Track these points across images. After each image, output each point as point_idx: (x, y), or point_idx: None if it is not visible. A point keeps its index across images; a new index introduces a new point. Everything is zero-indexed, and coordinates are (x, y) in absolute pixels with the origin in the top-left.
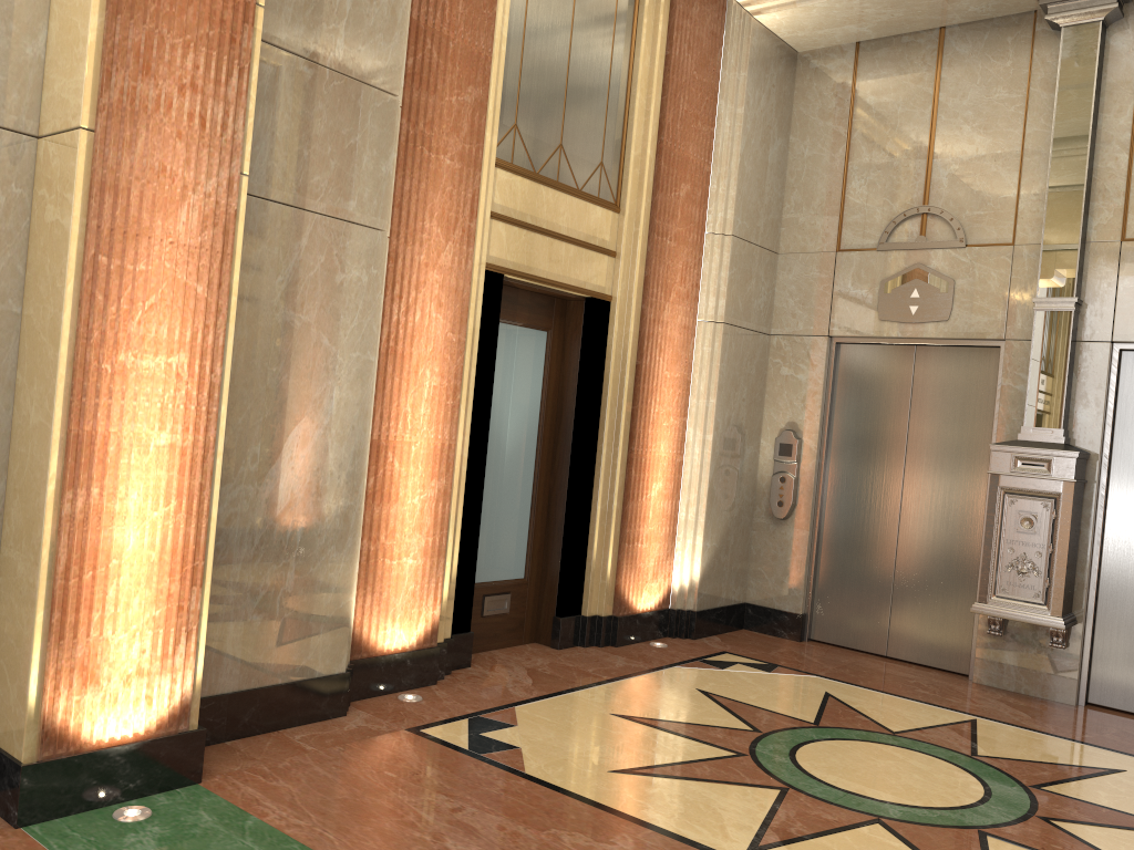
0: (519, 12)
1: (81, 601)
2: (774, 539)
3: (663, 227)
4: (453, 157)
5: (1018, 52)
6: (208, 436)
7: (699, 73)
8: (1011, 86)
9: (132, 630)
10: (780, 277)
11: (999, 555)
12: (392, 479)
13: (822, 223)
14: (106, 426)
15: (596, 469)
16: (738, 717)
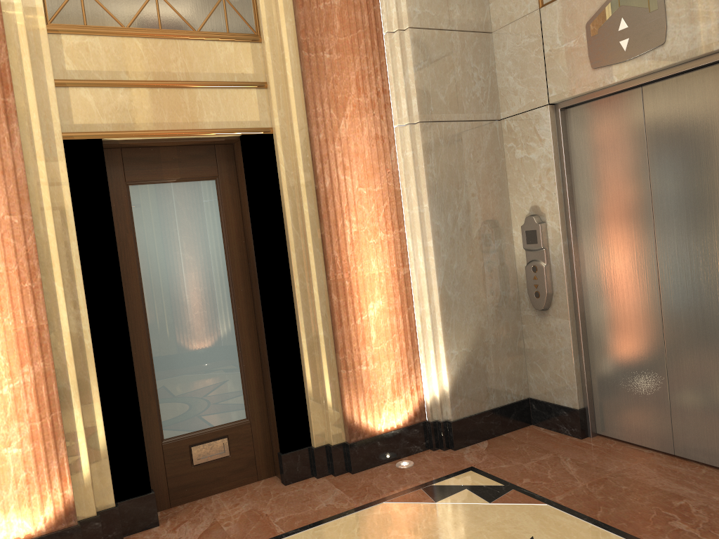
0: None
1: None
2: (541, 331)
3: (315, 42)
4: None
5: None
6: None
7: None
8: None
9: None
10: (497, 56)
11: None
12: None
13: None
14: None
15: (294, 303)
16: None
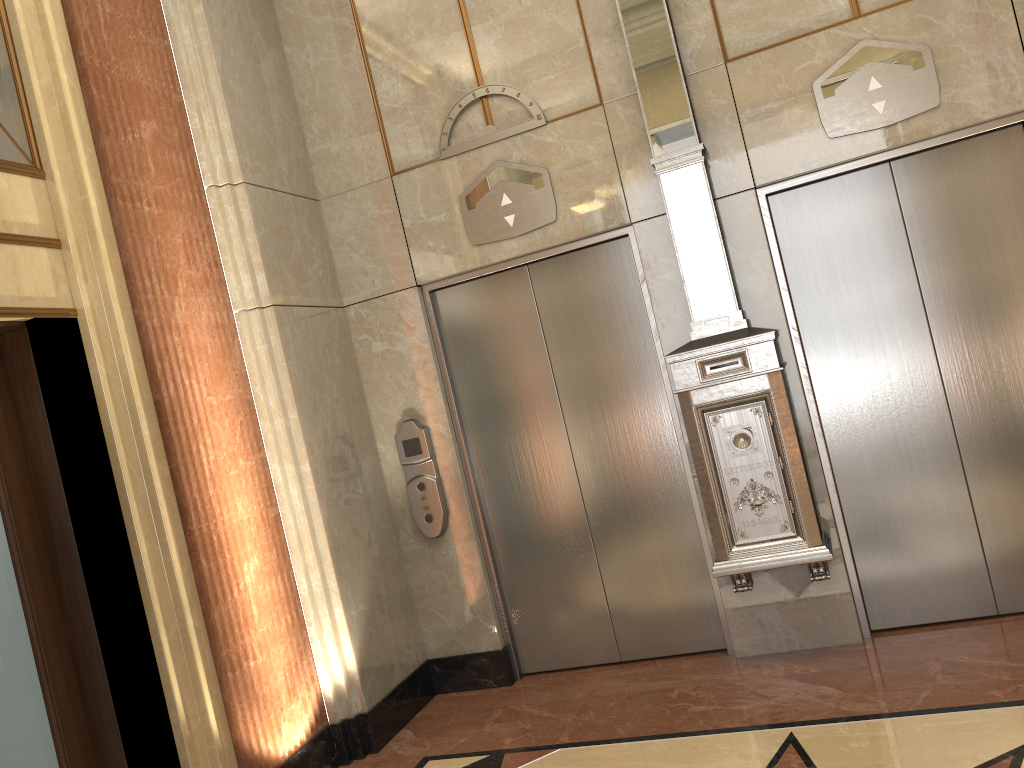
0: None
1: None
2: (437, 565)
3: (130, 187)
4: None
5: None
6: None
7: None
8: None
9: None
10: (331, 229)
11: (723, 492)
12: None
13: (361, 145)
14: None
15: (140, 583)
16: None
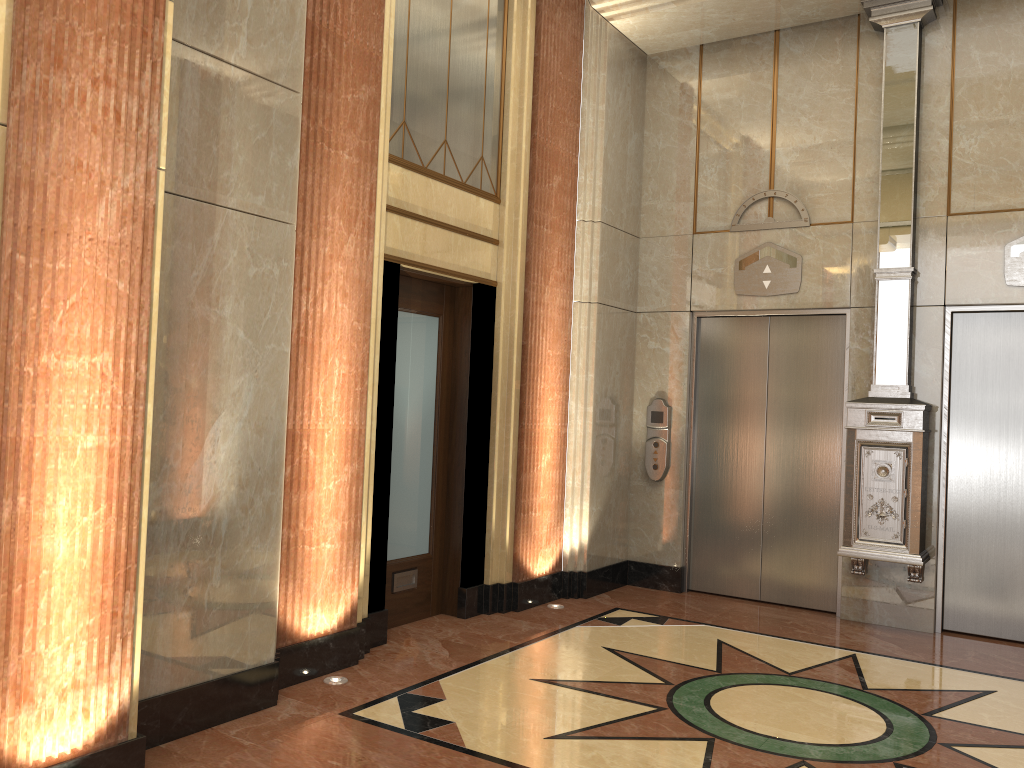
0: (403, 16)
1: (11, 617)
2: (651, 500)
3: (540, 216)
4: (351, 153)
5: (845, 51)
6: (136, 436)
7: (564, 74)
8: (841, 82)
9: (65, 642)
10: (642, 259)
11: (860, 501)
12: (308, 467)
13: (678, 208)
14: (31, 431)
15: (490, 445)
16: (647, 672)
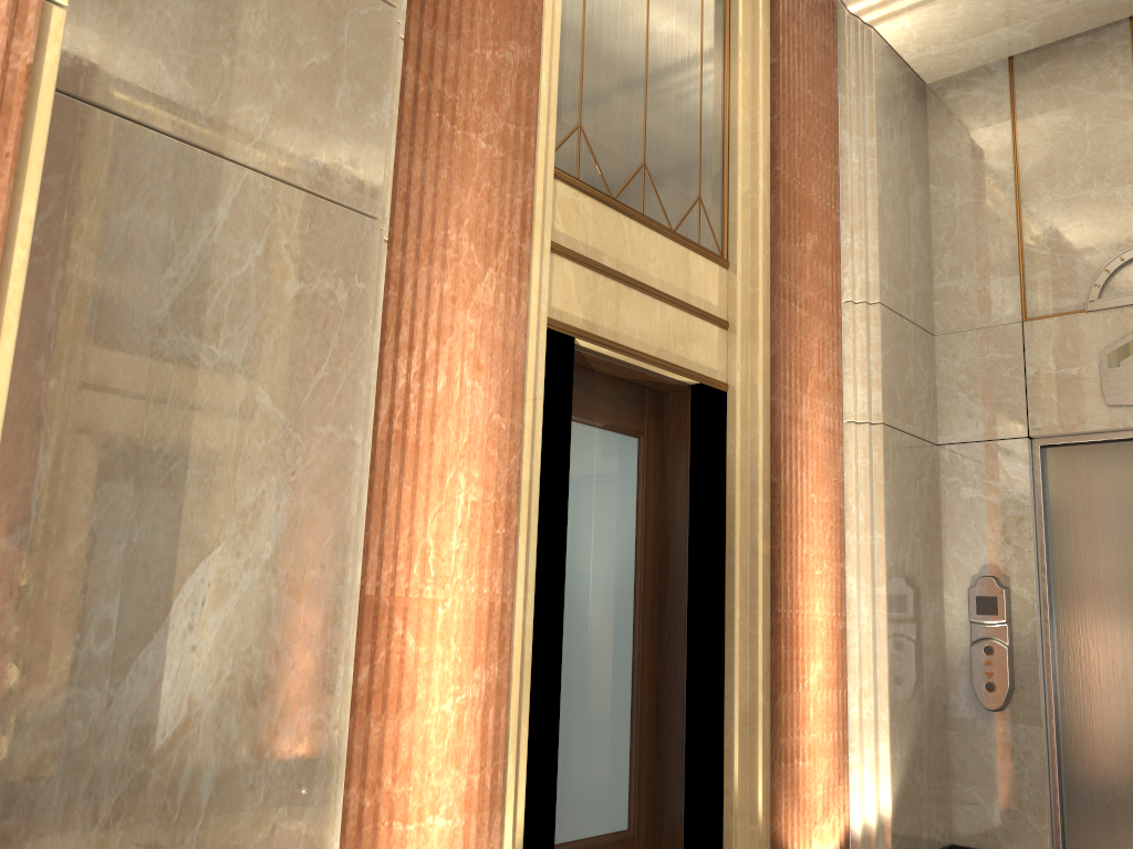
0: None
1: None
2: (987, 742)
3: (790, 288)
4: (491, 139)
5: None
6: None
7: (814, 93)
8: None
9: None
10: (941, 365)
11: None
12: (403, 669)
13: (994, 286)
14: None
15: (726, 645)
16: None
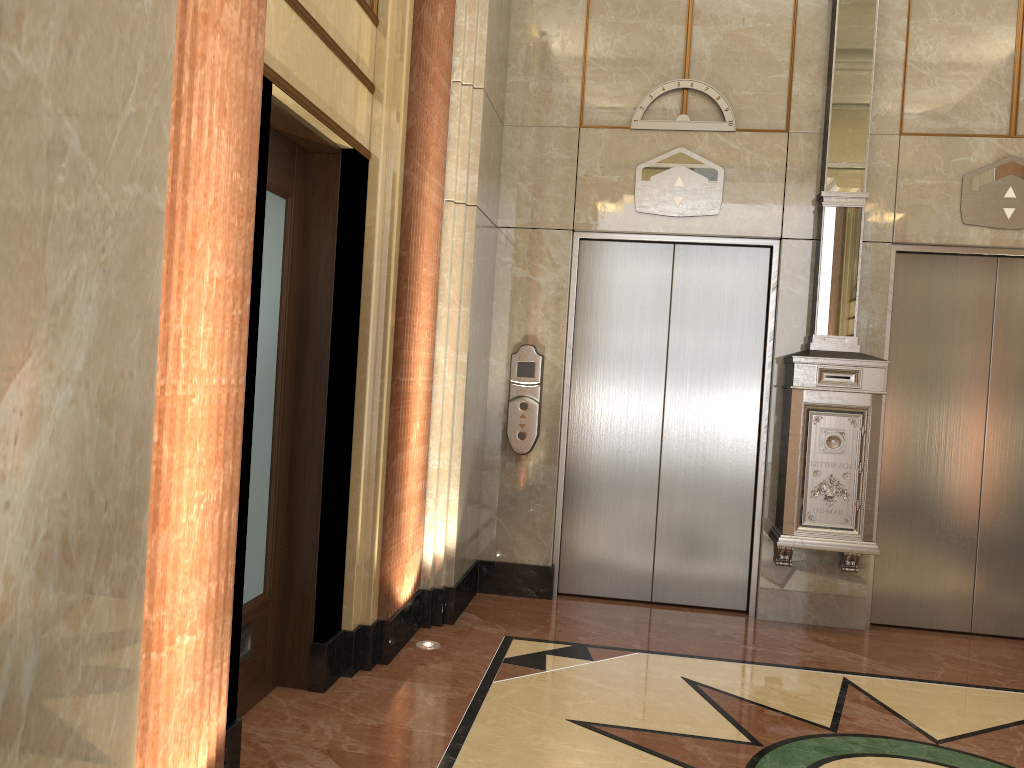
0: None
1: None
2: (513, 479)
3: (427, 60)
4: None
5: None
6: None
7: None
8: None
9: None
10: (507, 155)
11: (805, 479)
12: (160, 481)
13: (560, 91)
14: None
15: (356, 413)
16: (680, 764)
